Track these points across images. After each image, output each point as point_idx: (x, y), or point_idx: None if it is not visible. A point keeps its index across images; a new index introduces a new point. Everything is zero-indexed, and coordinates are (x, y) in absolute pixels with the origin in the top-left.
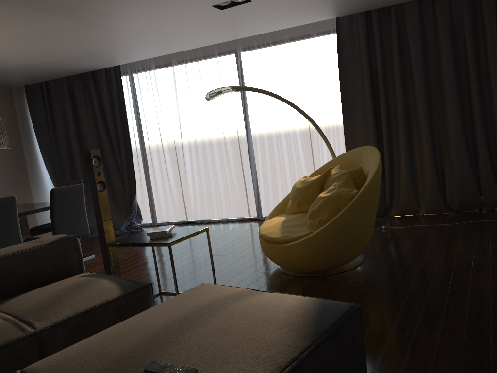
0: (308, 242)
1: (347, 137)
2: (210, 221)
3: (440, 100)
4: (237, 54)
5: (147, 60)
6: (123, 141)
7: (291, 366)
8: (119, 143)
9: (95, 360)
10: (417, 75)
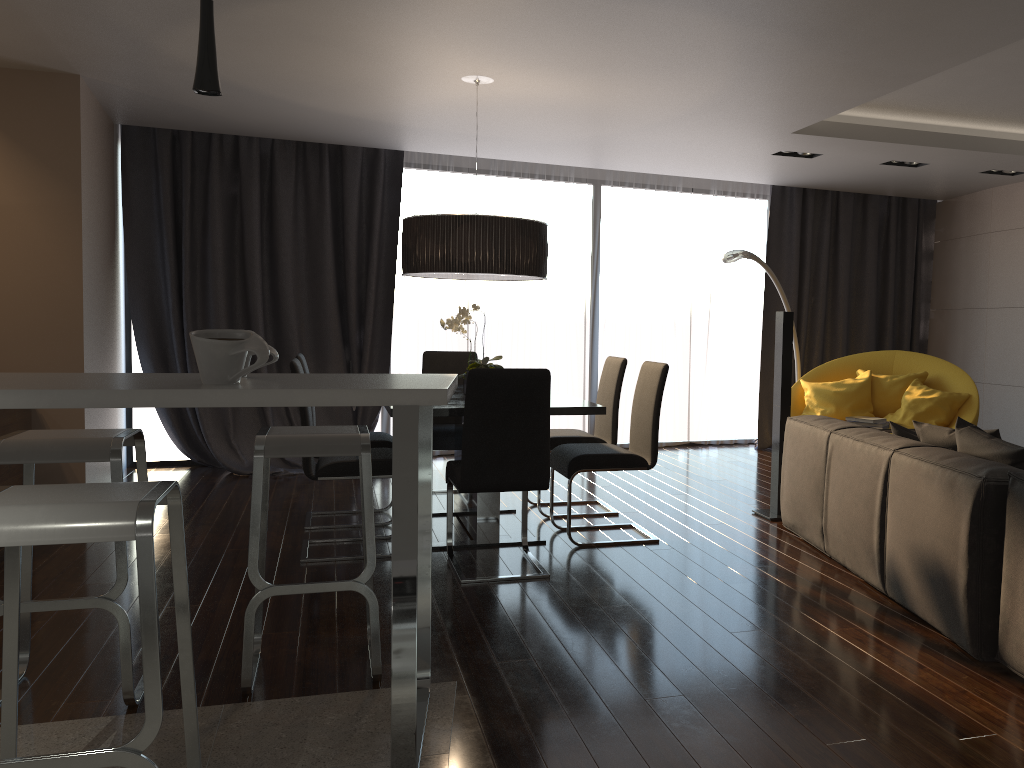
0: None
1: (763, 337)
2: None
3: (855, 309)
4: (602, 187)
5: (441, 154)
6: (375, 289)
7: None
8: (369, 291)
9: None
10: (845, 276)
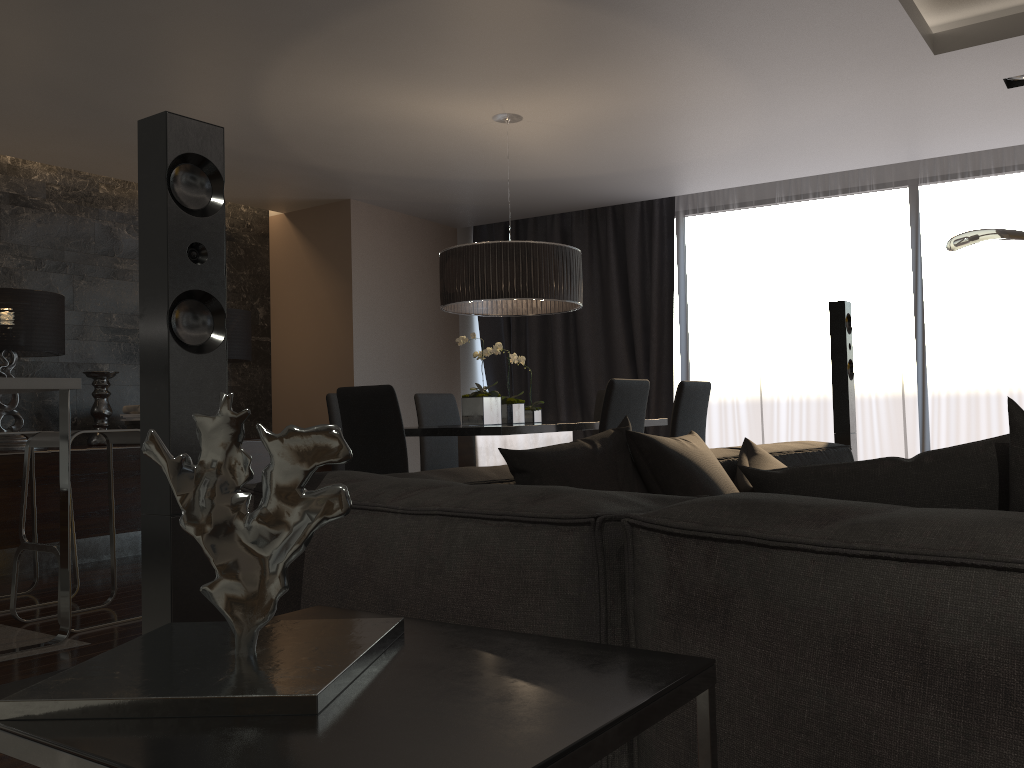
0: None
1: None
2: None
3: None
4: (915, 187)
5: (723, 192)
6: (657, 337)
7: None
8: (650, 339)
9: None
10: None
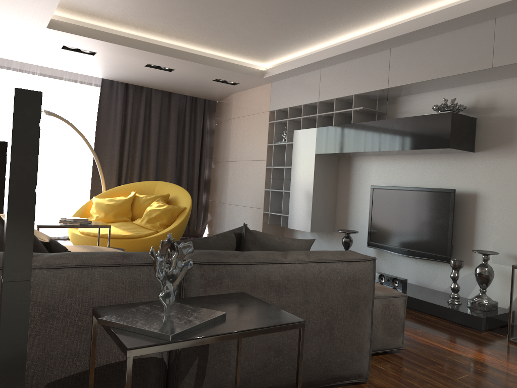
0: (165, 235)
1: (94, 171)
2: None
3: (163, 159)
4: None
5: None
6: None
7: None
8: None
9: None
10: (154, 139)
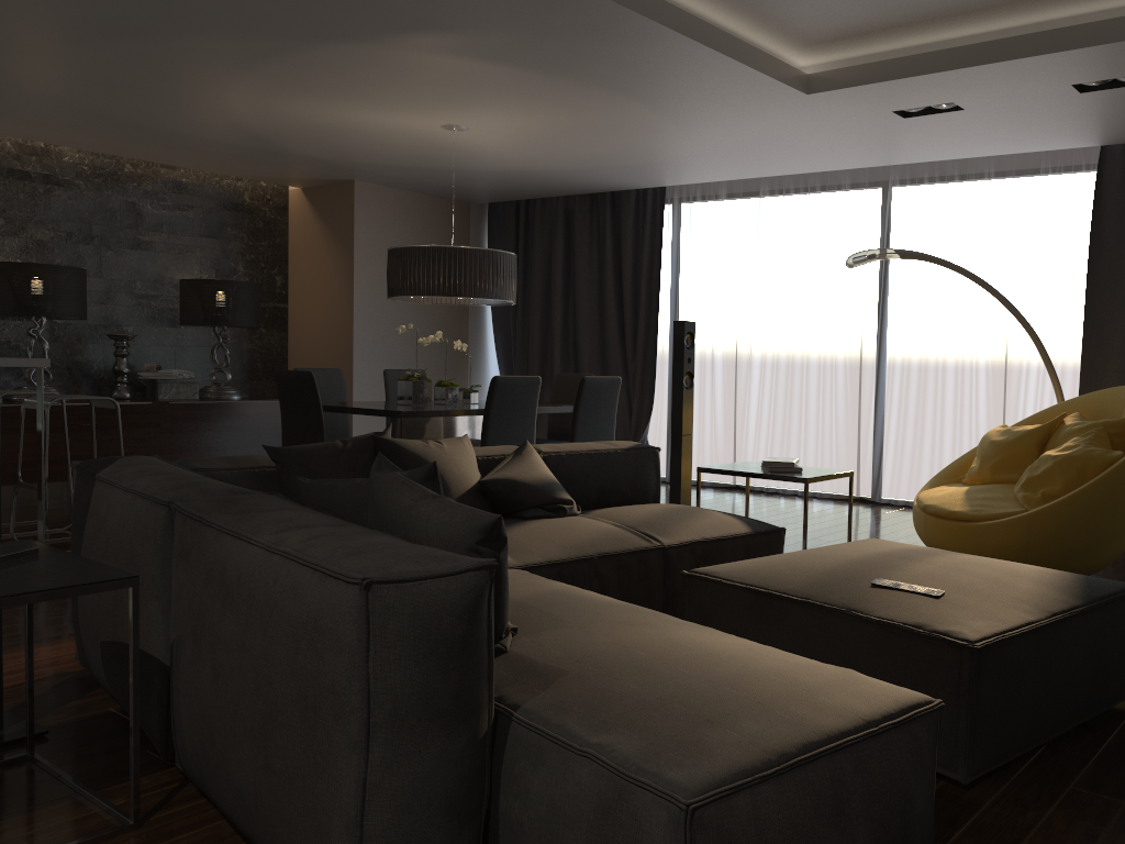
0: (1023, 522)
1: (1085, 369)
2: (778, 491)
3: None
4: (887, 189)
5: (713, 183)
6: (644, 321)
7: (1062, 615)
8: (637, 322)
9: (792, 571)
10: None
